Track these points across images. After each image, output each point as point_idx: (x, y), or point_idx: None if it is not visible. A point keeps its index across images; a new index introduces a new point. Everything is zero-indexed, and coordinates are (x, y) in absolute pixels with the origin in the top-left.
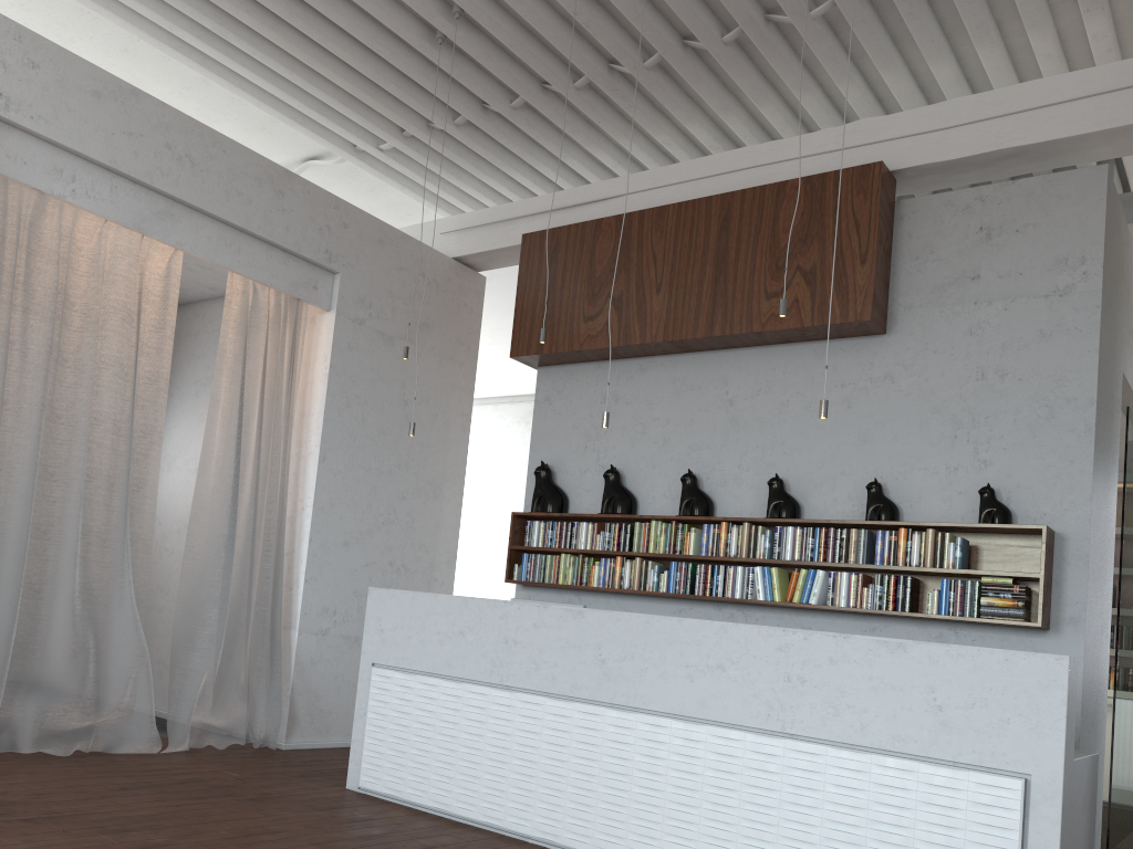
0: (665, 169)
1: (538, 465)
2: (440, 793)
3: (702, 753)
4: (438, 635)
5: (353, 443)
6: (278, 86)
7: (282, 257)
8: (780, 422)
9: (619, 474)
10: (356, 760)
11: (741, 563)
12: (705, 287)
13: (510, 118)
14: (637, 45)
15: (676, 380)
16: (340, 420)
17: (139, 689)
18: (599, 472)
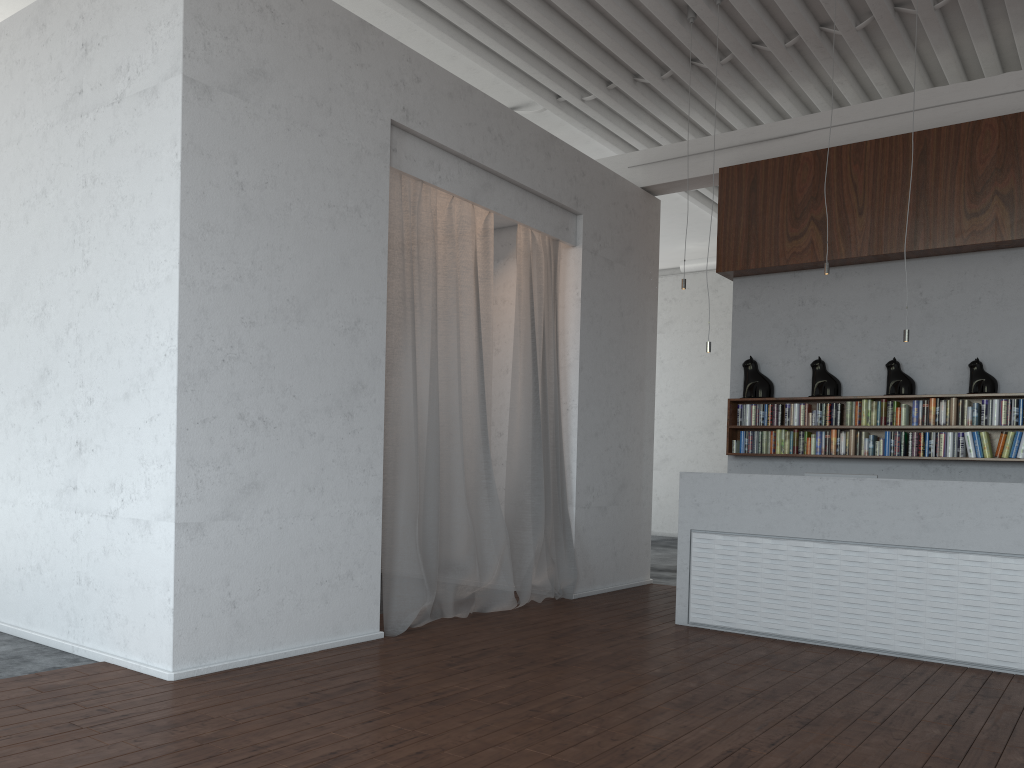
0: (851, 108)
1: (740, 359)
2: (771, 621)
3: (1021, 578)
4: (756, 505)
5: (596, 353)
6: (524, 59)
7: (548, 207)
8: (973, 316)
9: (824, 364)
10: (683, 602)
11: (948, 429)
12: (906, 210)
13: (714, 72)
14: (852, 13)
15: (871, 285)
16: (588, 336)
17: (504, 563)
18: (801, 362)
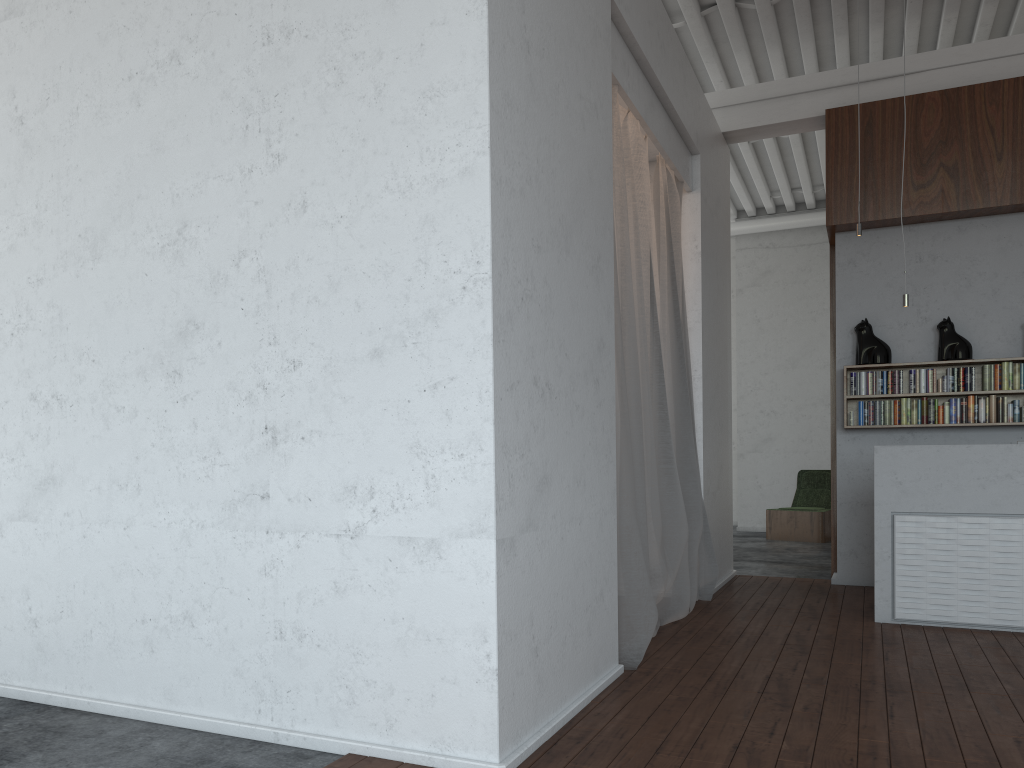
0: (973, 46)
1: (848, 322)
2: (1004, 612)
3: None
4: (978, 480)
5: (708, 316)
6: None
7: (679, 141)
8: None
9: (953, 325)
10: (885, 596)
11: None
12: None
13: None
14: None
15: (1001, 238)
16: (704, 296)
17: (682, 564)
18: (921, 324)
